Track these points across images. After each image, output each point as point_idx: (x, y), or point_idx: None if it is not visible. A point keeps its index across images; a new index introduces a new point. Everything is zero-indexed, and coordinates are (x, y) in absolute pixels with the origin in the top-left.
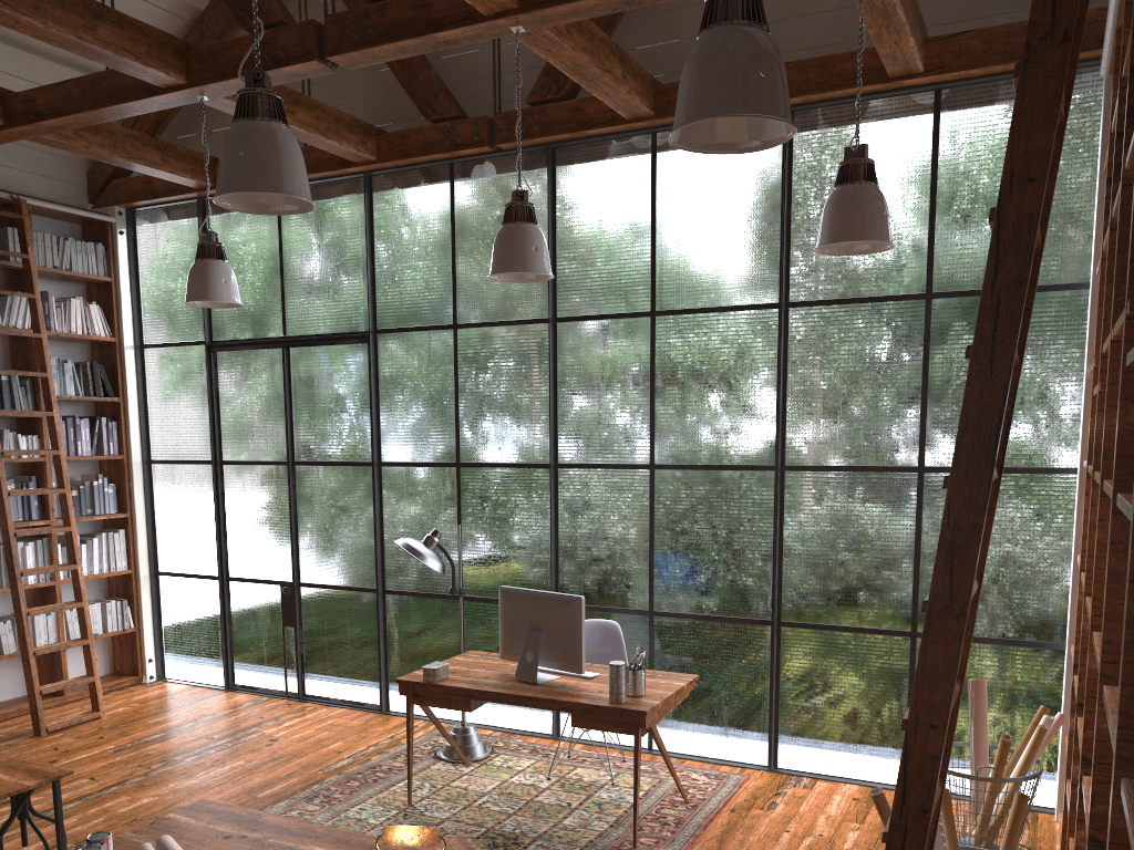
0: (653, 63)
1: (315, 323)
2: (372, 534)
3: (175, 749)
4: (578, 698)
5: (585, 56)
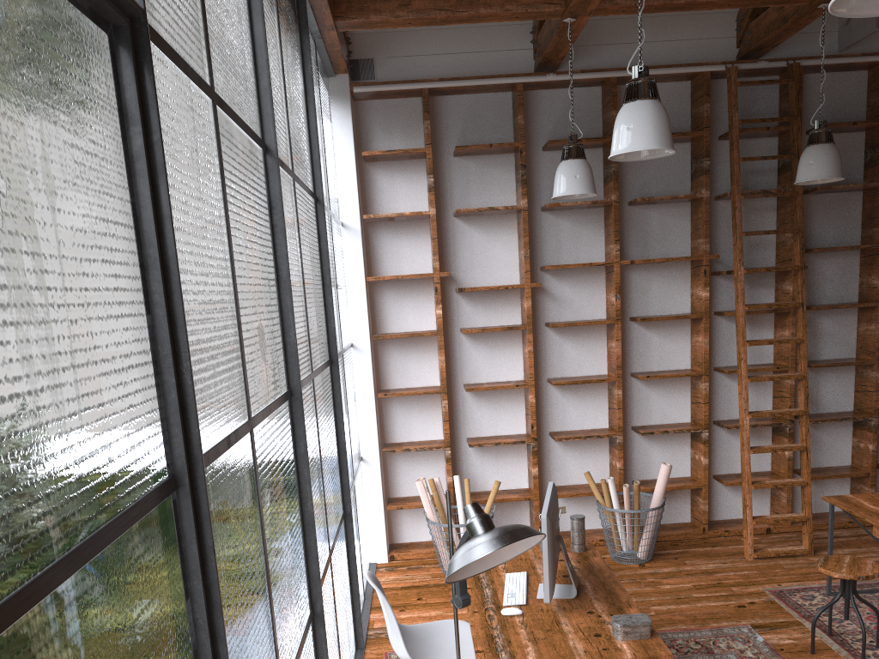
0: None
1: None
2: None
3: None
4: (594, 561)
5: None
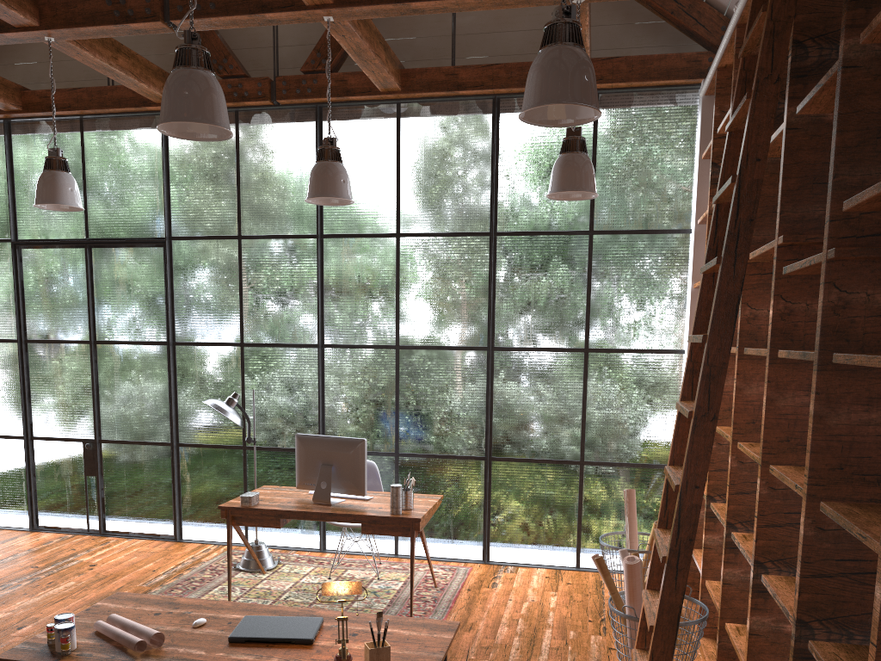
0: (396, 52)
1: (115, 229)
2: (167, 399)
3: (7, 577)
4: (367, 513)
5: (367, 43)
